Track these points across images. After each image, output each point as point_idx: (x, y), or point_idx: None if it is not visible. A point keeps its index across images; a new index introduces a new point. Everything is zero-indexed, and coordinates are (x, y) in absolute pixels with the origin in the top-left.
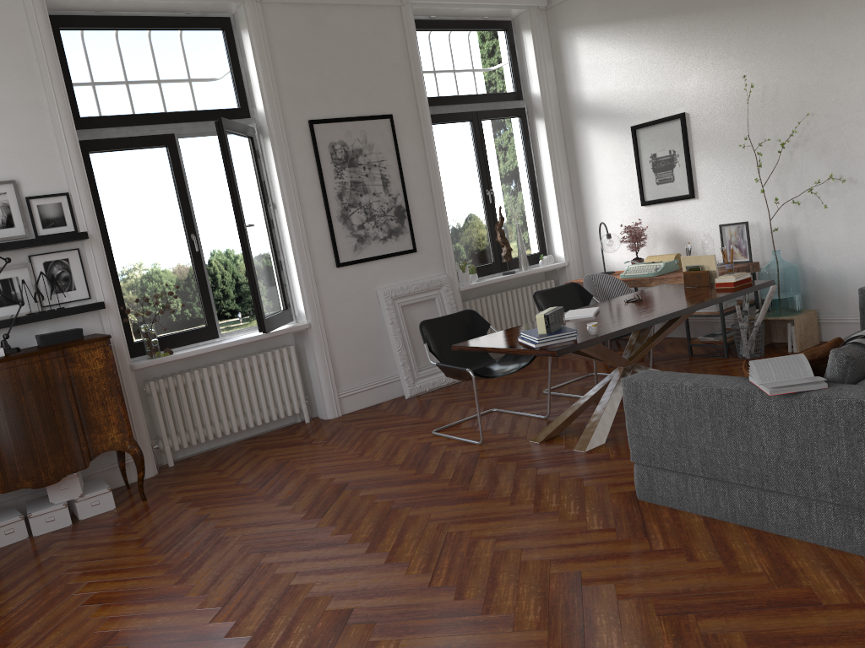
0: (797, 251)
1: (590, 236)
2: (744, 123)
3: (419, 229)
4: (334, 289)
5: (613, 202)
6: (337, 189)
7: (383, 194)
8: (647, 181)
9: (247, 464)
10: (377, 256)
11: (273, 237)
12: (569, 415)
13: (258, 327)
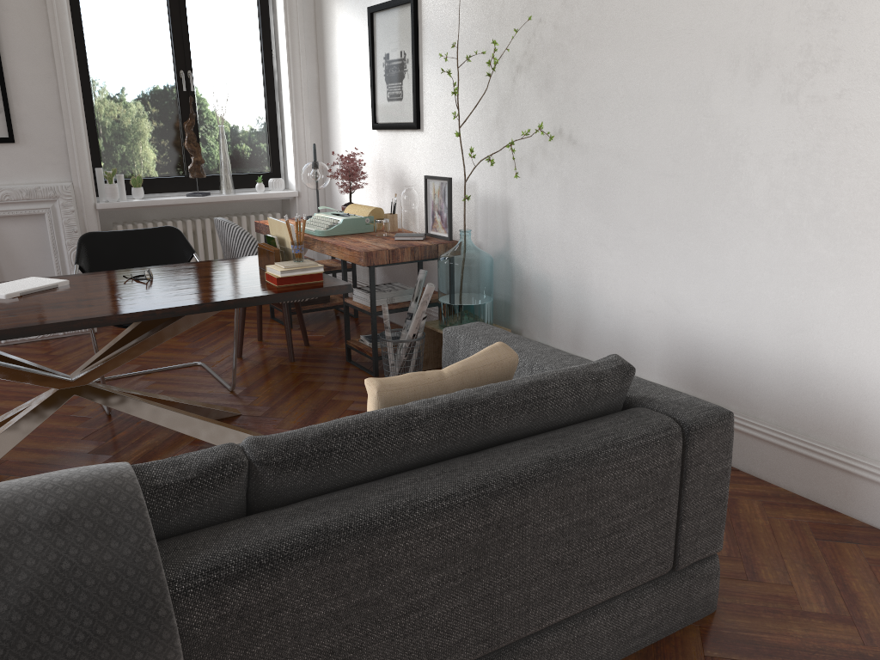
0: (509, 237)
1: (332, 161)
2: (472, 22)
3: (25, 109)
4: None
5: (352, 117)
6: None
7: None
8: (380, 94)
9: None
10: None
11: None
12: None
13: None
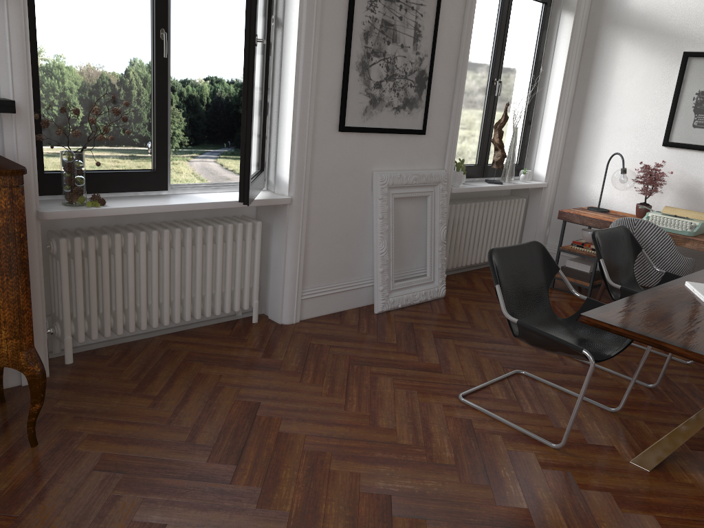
0: None
1: (577, 161)
2: None
3: (433, 106)
4: (328, 159)
5: (624, 131)
6: (365, 25)
7: (410, 49)
8: (681, 120)
9: (194, 394)
10: (385, 129)
11: (268, 67)
12: (689, 437)
13: (238, 195)
